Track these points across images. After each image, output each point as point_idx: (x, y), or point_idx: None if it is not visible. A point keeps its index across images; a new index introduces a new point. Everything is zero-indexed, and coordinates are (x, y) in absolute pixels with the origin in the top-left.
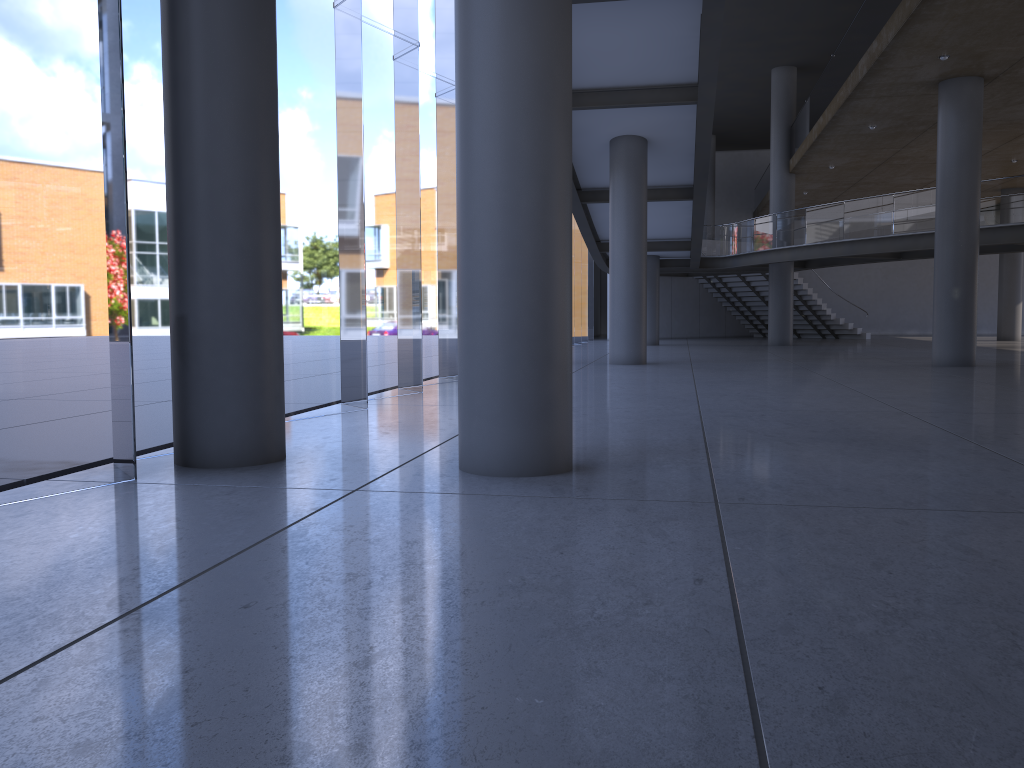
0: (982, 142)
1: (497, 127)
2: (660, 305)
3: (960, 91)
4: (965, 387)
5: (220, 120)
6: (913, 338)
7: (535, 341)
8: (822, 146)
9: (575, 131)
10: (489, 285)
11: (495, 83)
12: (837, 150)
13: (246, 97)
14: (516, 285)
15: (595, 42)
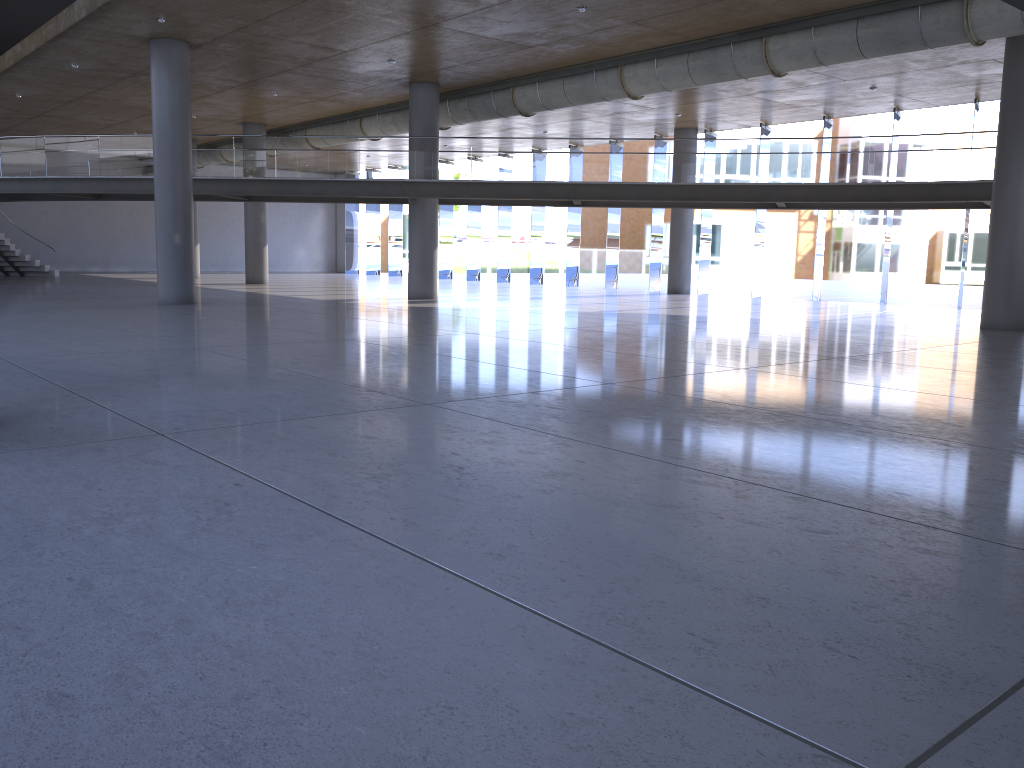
0: None
1: None
2: None
3: (171, 52)
4: (214, 323)
5: None
6: (102, 275)
7: None
8: (16, 74)
9: None
10: None
11: None
12: (31, 81)
13: None
14: None
15: None
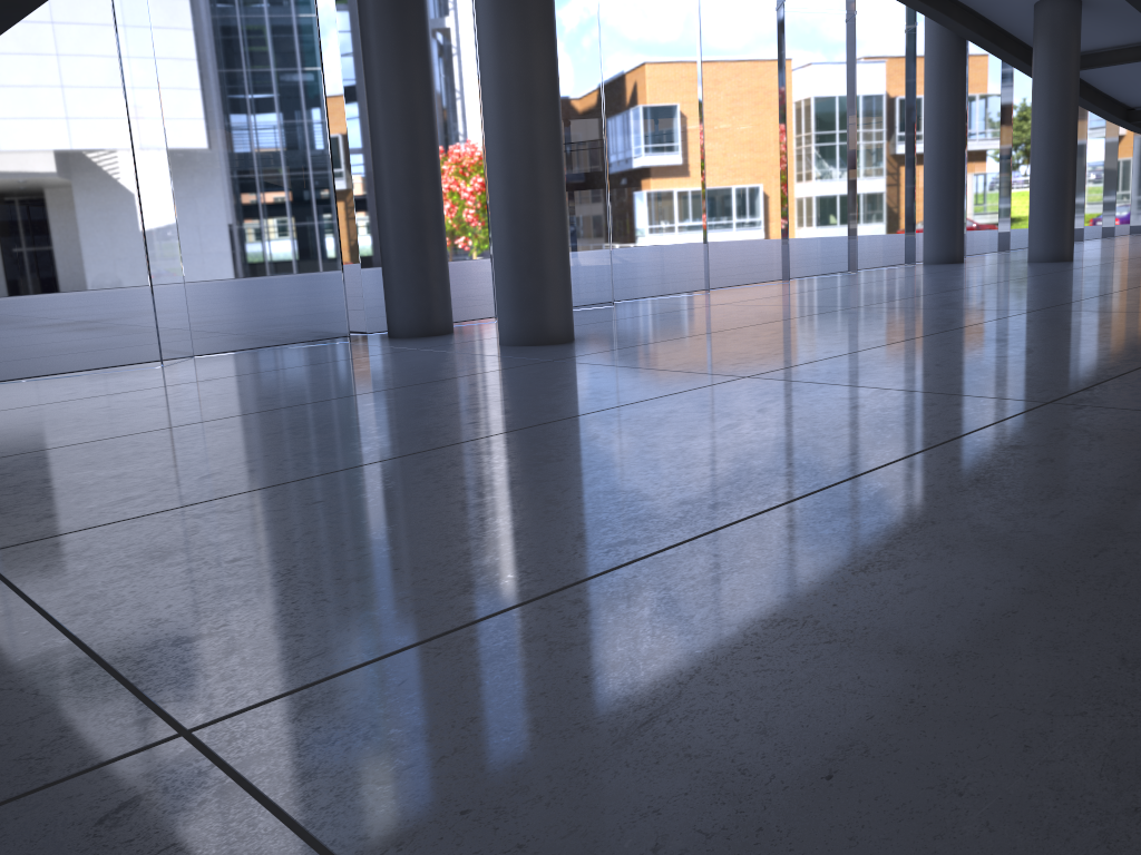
0: None
1: (489, 118)
2: None
3: None
4: None
5: (385, 127)
6: None
7: (518, 258)
8: None
9: (984, 4)
10: (493, 222)
11: (486, 89)
12: None
13: (399, 110)
14: (504, 222)
15: None
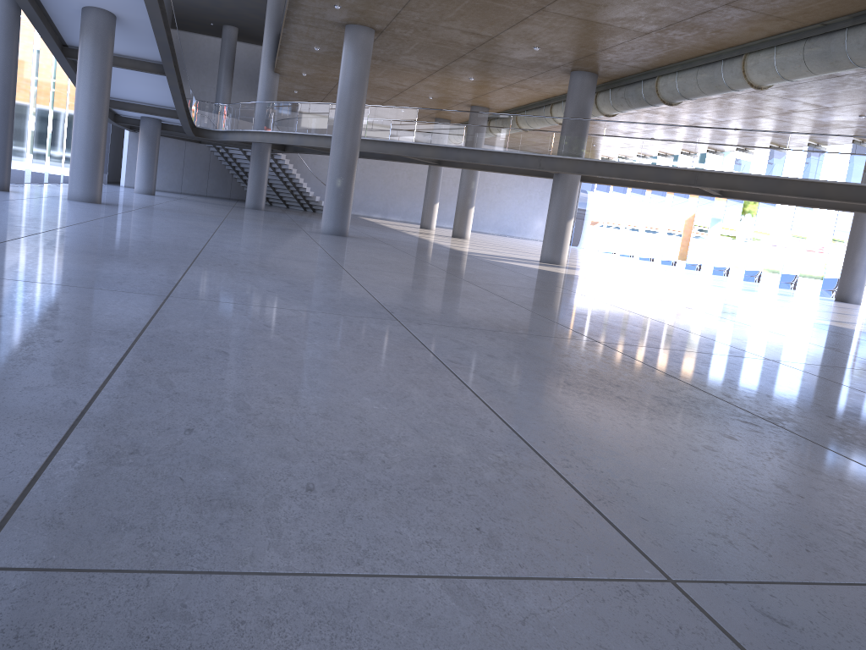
0: (401, 78)
1: None
2: (173, 164)
3: (356, 35)
4: (295, 244)
5: None
6: (369, 219)
7: None
8: (288, 55)
9: None
10: None
11: None
12: (301, 61)
13: None
14: None
15: None
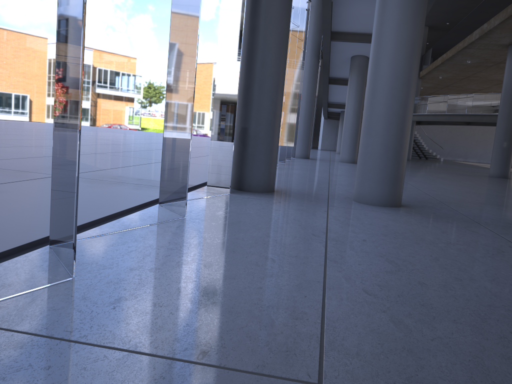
0: None
1: (394, 63)
2: None
3: None
4: None
5: (272, 47)
6: (462, 162)
7: (398, 152)
8: (441, 67)
9: (336, 50)
10: (382, 127)
11: (396, 44)
12: (447, 70)
13: (282, 38)
14: (394, 129)
15: (363, 12)
